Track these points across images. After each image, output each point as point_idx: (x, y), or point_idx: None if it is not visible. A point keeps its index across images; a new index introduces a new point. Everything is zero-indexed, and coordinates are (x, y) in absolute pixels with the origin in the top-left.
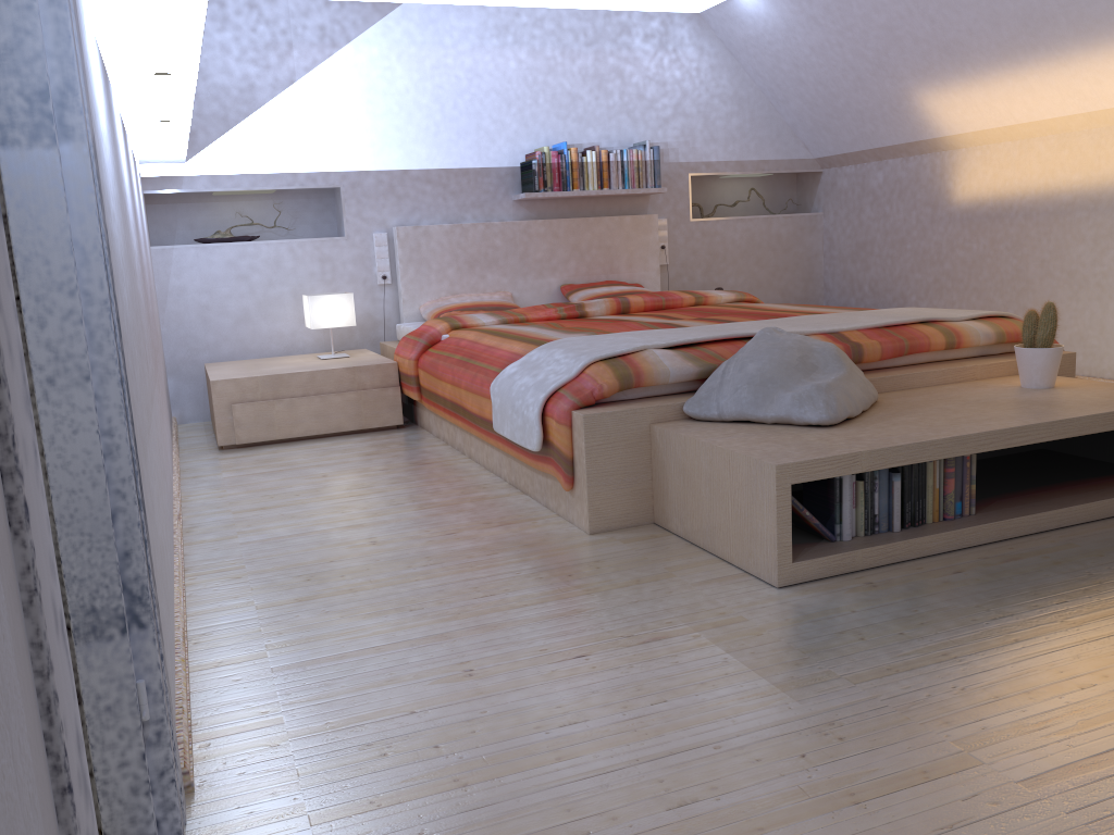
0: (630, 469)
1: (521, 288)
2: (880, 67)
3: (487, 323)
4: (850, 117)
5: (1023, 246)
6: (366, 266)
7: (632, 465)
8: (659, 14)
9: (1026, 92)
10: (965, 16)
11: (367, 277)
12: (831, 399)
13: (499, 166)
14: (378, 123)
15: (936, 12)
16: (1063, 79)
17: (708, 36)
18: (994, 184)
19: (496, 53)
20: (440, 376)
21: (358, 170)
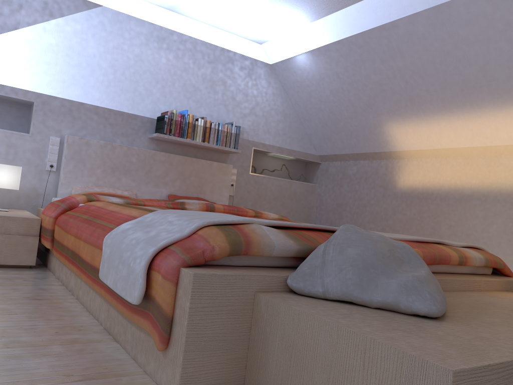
0: (229, 336)
1: (143, 191)
2: (369, 107)
3: (115, 202)
4: (344, 134)
5: (438, 216)
6: (40, 156)
7: (232, 332)
8: (250, 58)
9: (452, 130)
10: (427, 81)
11: (39, 163)
12: (433, 292)
13: (144, 116)
14: (70, 69)
15: (410, 77)
16: (476, 125)
17: (274, 77)
18: (423, 180)
19: (155, 51)
20: (68, 230)
21: (49, 94)
